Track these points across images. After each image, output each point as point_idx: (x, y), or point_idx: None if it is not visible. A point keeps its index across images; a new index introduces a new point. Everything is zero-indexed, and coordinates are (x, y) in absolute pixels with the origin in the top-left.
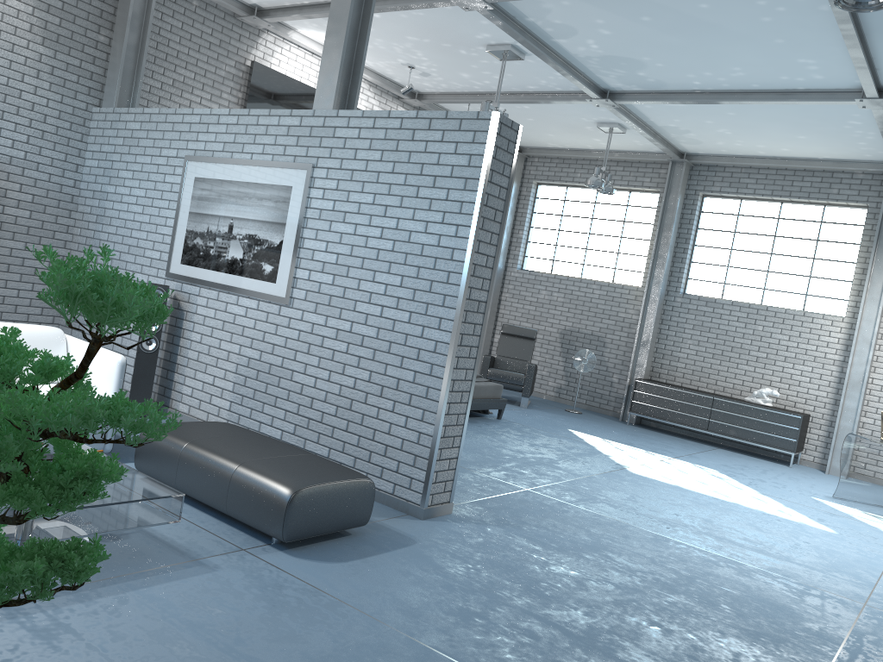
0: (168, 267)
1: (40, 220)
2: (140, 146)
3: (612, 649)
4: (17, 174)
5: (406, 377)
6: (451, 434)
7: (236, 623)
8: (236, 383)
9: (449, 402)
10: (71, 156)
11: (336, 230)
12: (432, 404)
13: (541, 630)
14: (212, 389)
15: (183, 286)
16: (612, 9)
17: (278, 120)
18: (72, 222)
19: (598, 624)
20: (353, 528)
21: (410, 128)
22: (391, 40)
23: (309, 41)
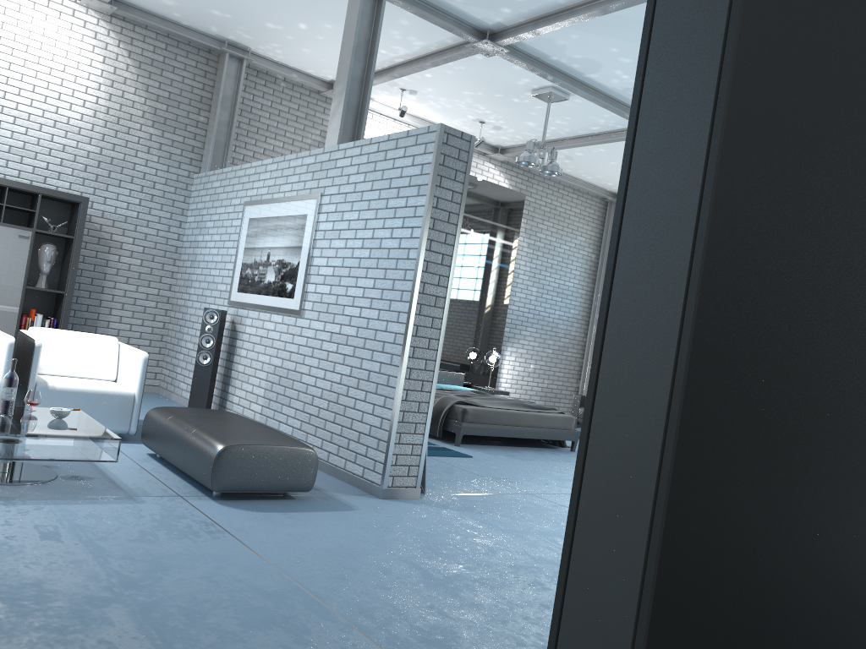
0: (229, 296)
1: (150, 267)
2: (219, 200)
3: (460, 590)
4: (131, 230)
5: (375, 368)
6: (412, 421)
7: (114, 530)
8: (266, 389)
9: (407, 388)
10: (175, 214)
11: (334, 246)
12: (391, 391)
13: (401, 570)
14: (251, 396)
15: (238, 311)
16: (618, 35)
17: (302, 161)
18: (176, 269)
19: (470, 575)
20: (302, 496)
21: (384, 150)
22: (452, 98)
23: (387, 108)
